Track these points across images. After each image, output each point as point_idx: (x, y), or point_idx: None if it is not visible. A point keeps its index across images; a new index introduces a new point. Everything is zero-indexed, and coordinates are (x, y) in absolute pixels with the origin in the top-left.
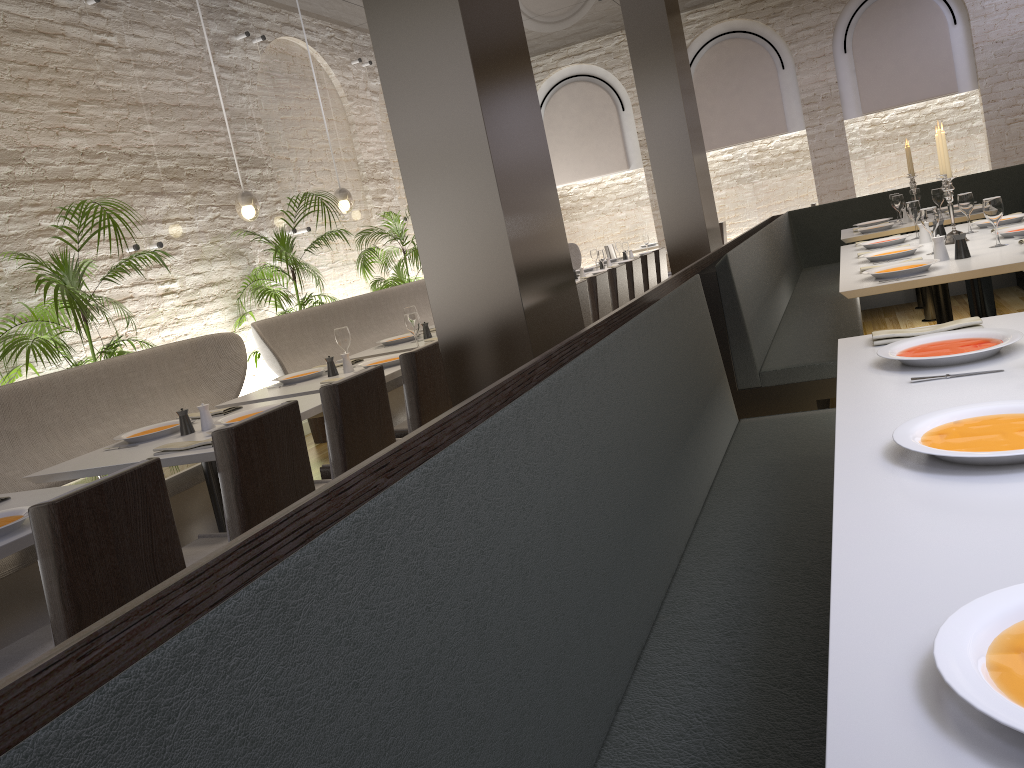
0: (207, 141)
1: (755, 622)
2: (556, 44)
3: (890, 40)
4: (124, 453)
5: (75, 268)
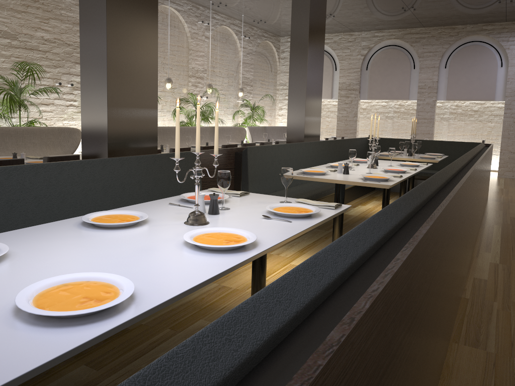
0: None
1: None
2: None
3: (468, 67)
4: None
5: (20, 87)
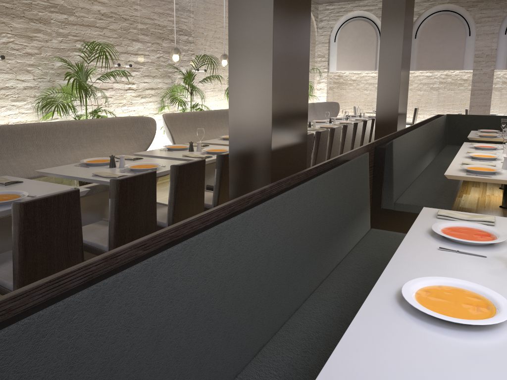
0: (164, 18)
1: (320, 349)
2: None
3: None
4: (81, 170)
5: (85, 71)
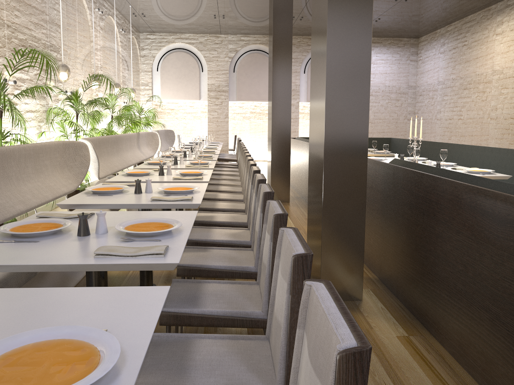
0: (39, 30)
1: None
2: (177, 31)
3: None
4: (114, 198)
5: (3, 85)
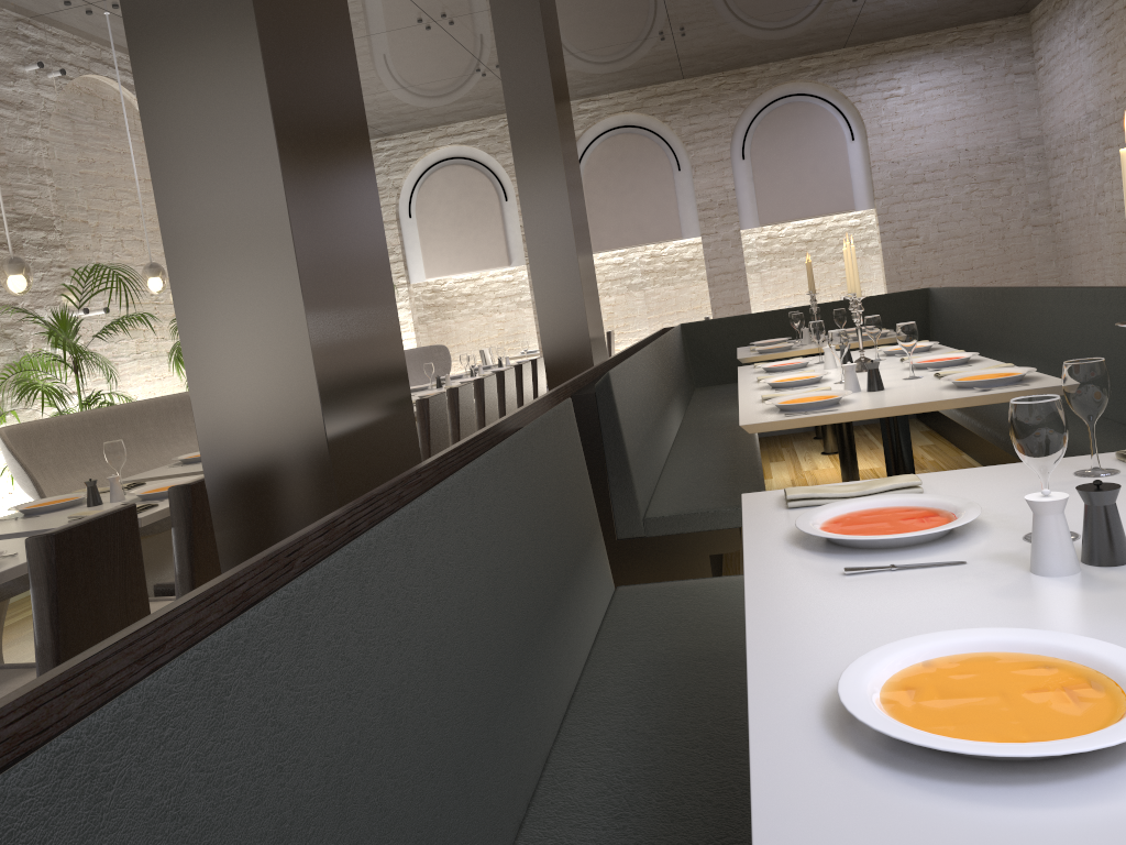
0: None
1: None
2: (434, 120)
3: (789, 150)
4: None
5: None
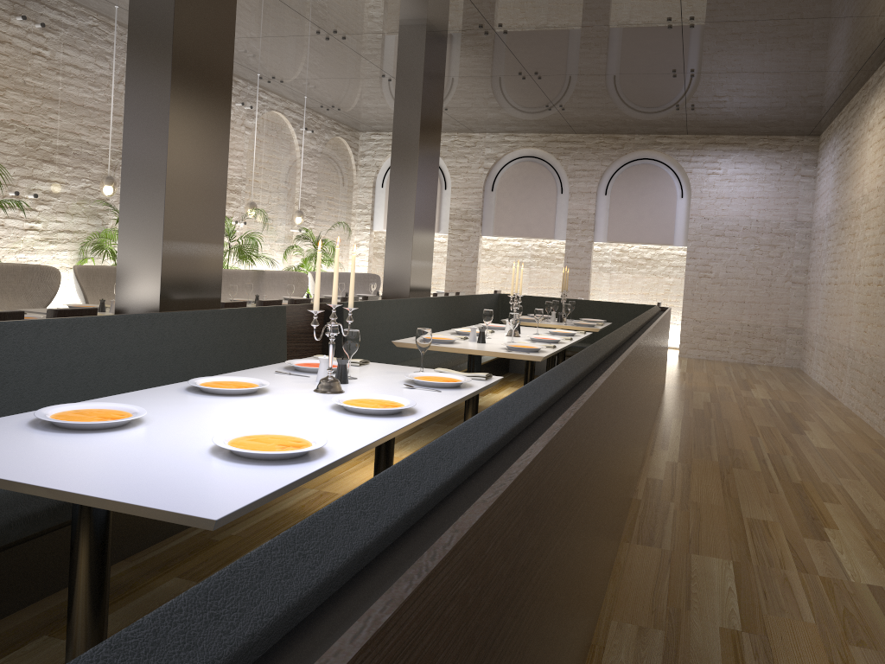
0: (97, 134)
1: None
2: None
3: (637, 195)
4: None
5: None
